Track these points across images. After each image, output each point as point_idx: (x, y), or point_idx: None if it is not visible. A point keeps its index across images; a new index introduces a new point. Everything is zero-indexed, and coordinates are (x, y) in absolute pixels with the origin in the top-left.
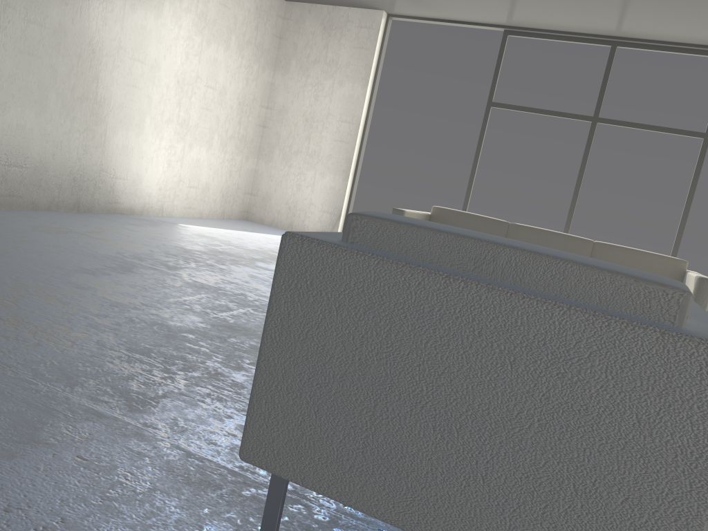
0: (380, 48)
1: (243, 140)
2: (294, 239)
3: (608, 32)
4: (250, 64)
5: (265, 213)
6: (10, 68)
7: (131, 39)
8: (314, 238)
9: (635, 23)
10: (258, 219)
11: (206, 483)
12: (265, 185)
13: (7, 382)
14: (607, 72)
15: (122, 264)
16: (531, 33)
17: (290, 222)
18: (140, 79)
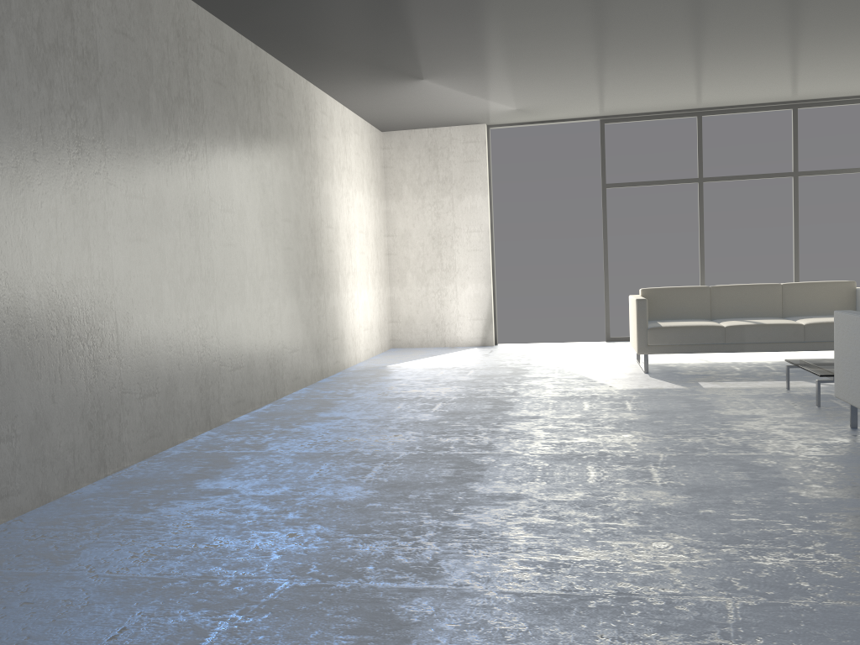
0: (488, 157)
1: (381, 272)
2: None
3: (695, 107)
4: (374, 200)
5: (412, 337)
6: (283, 266)
7: (324, 209)
8: None
9: (722, 98)
10: (406, 344)
11: (853, 460)
12: (406, 309)
13: (683, 457)
14: (700, 139)
15: (489, 400)
16: (625, 118)
17: (441, 338)
18: (332, 242)
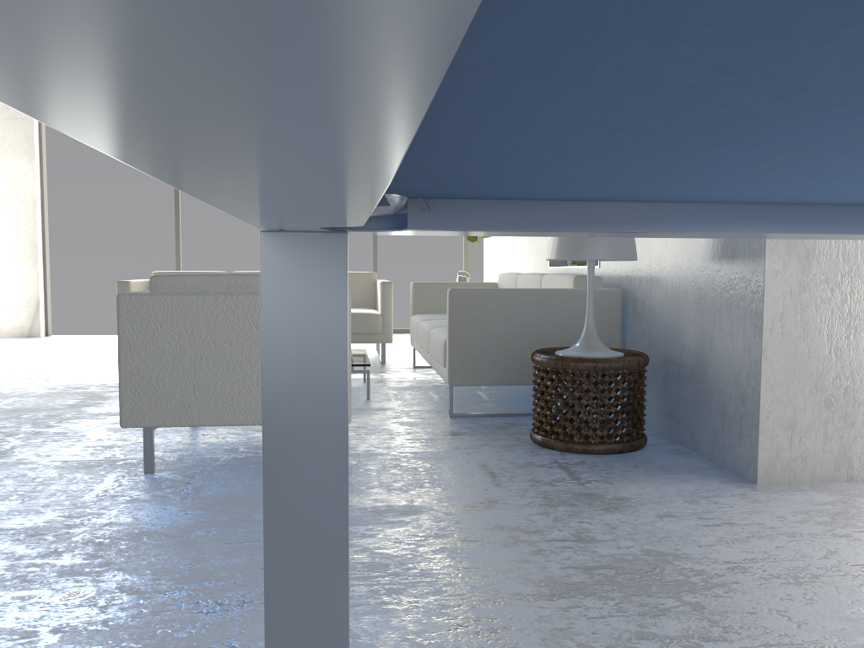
0: None
1: None
2: (125, 296)
3: None
4: None
5: None
6: None
7: None
8: (137, 293)
9: None
10: None
11: (90, 466)
12: None
13: None
14: None
15: None
16: None
17: None
18: None
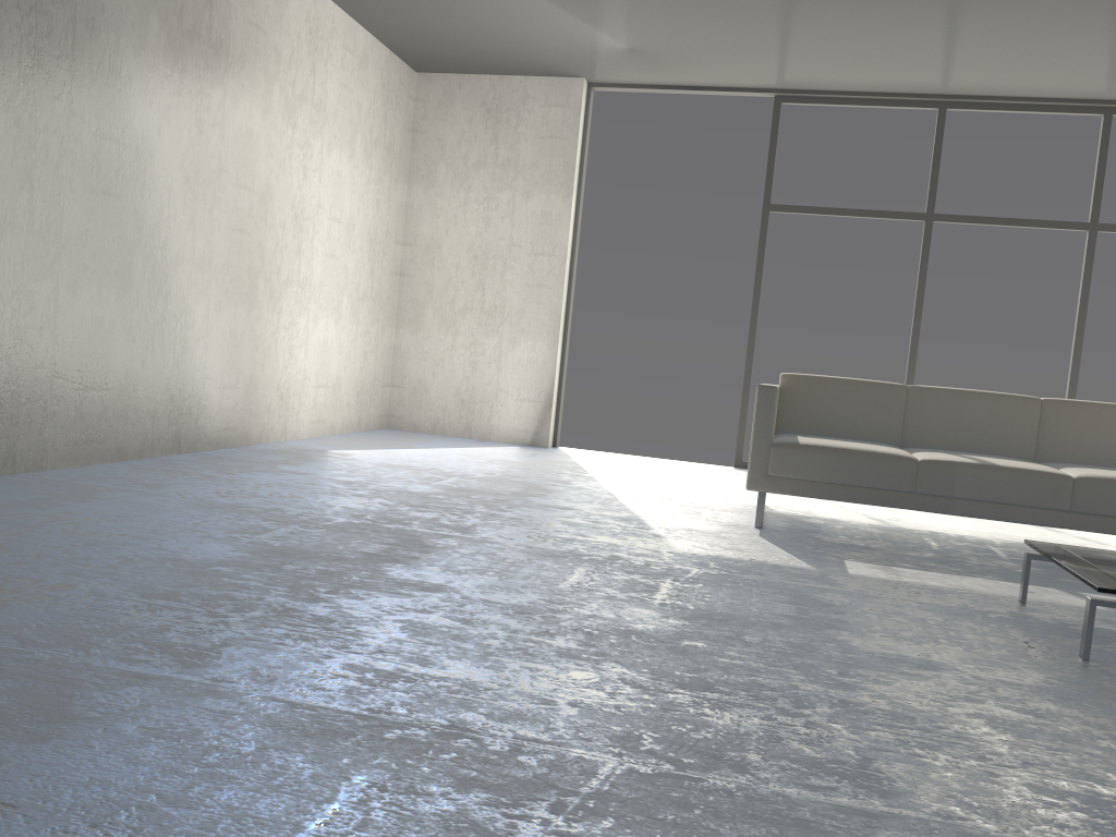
0: (582, 136)
1: (378, 299)
2: None
3: (936, 90)
4: (380, 177)
5: (420, 414)
6: (80, 221)
7: (235, 152)
8: None
9: (984, 75)
10: (409, 425)
11: None
12: (416, 368)
13: (664, 785)
14: (938, 147)
15: (396, 536)
16: (817, 98)
17: (466, 424)
18: (249, 217)
